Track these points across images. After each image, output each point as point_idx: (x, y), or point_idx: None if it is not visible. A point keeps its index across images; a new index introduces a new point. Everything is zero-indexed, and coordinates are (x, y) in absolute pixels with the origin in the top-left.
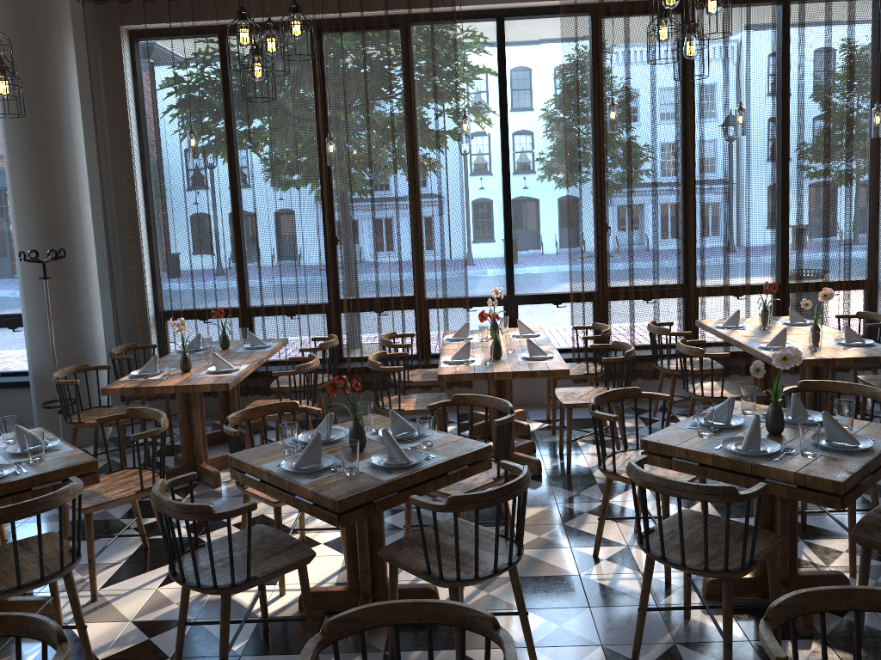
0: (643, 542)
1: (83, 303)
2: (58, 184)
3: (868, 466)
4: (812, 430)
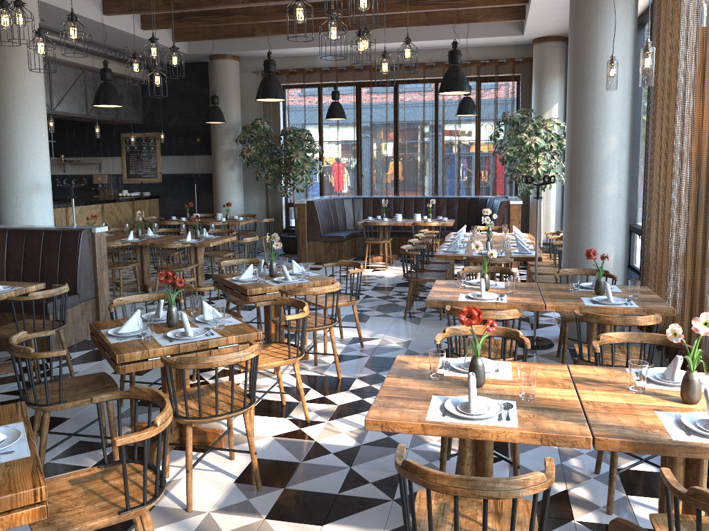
0: None
1: (583, 225)
2: (577, 120)
3: None
4: None
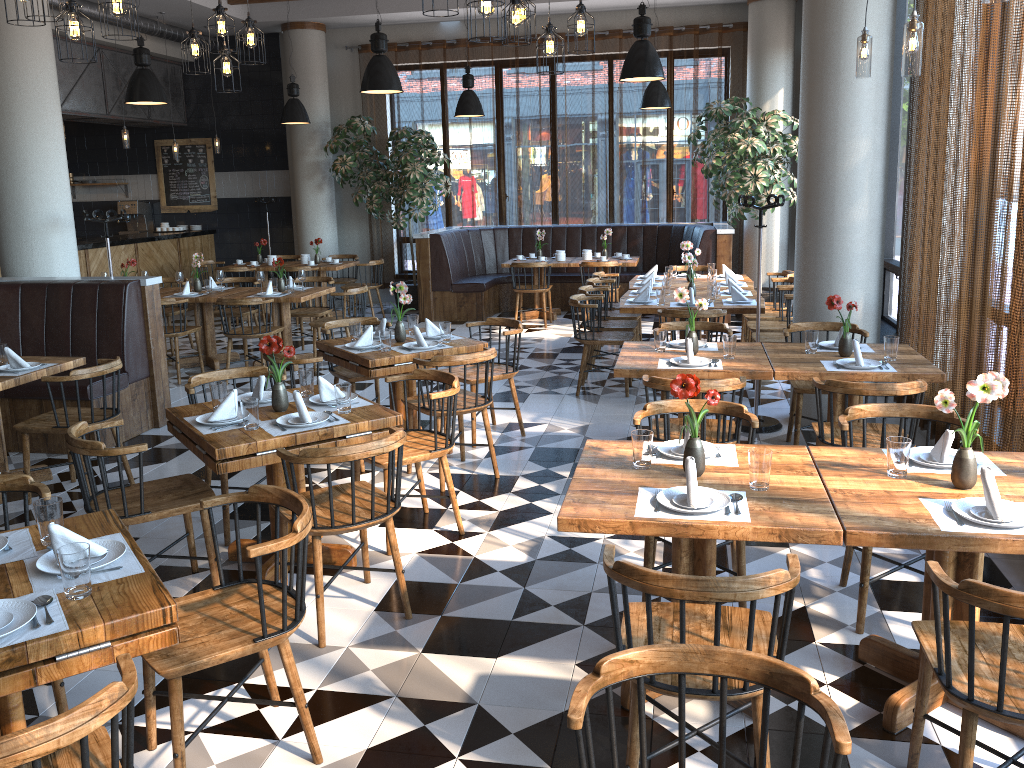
0: None
1: (822, 263)
2: (814, 118)
3: None
4: None
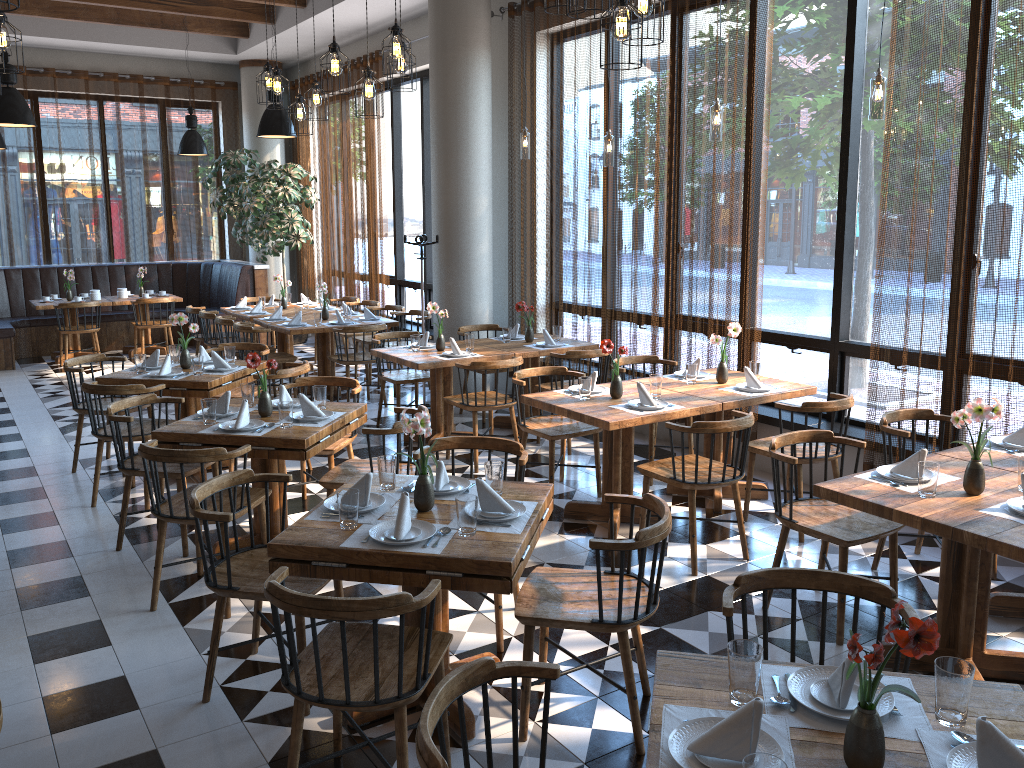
0: (253, 547)
1: (463, 283)
2: (452, 180)
3: (340, 552)
4: (337, 497)
